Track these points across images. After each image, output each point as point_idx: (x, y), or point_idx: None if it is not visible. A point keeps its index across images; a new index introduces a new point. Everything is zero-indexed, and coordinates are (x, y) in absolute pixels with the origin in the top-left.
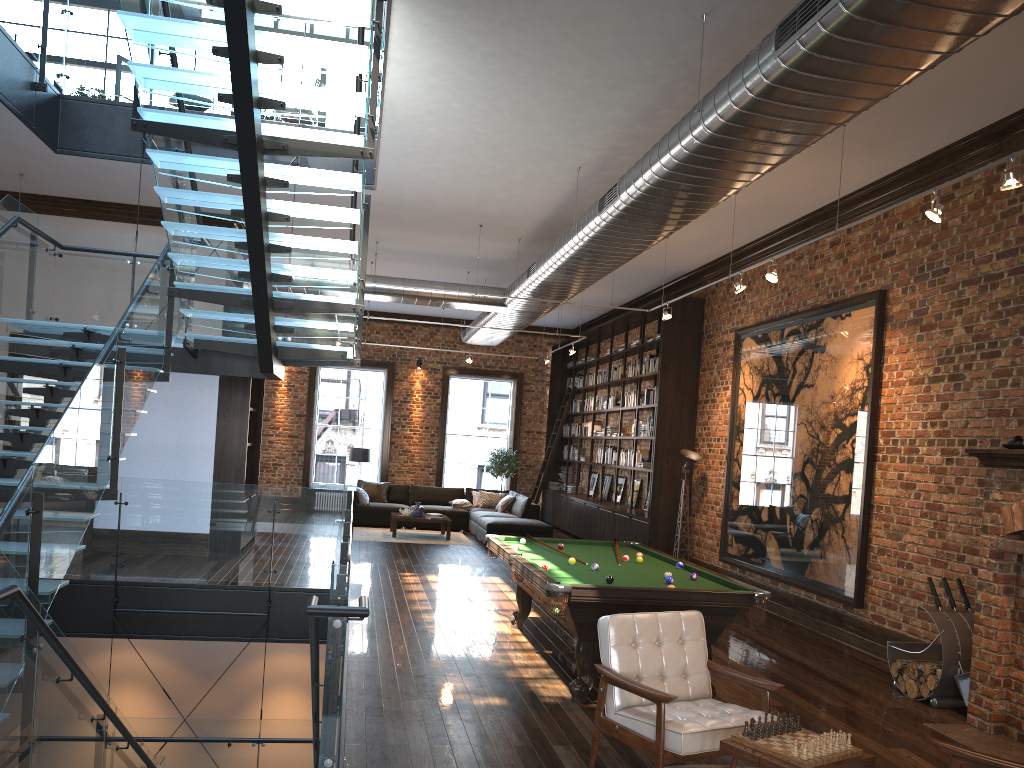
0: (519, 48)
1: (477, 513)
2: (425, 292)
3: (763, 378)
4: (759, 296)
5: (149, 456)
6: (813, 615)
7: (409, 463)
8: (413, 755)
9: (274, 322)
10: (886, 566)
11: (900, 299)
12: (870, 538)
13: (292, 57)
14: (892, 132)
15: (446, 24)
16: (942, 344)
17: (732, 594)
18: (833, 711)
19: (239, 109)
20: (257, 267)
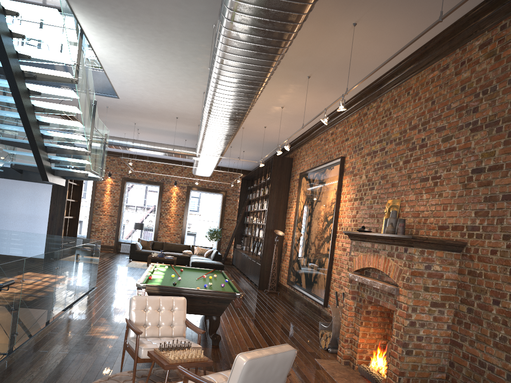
0: (142, 36)
1: (192, 257)
2: (157, 148)
3: (306, 197)
4: (309, 157)
5: (16, 220)
6: (312, 310)
7: (168, 232)
8: (45, 356)
9: (48, 157)
10: (335, 287)
11: (348, 161)
12: (332, 274)
13: (29, 35)
14: (333, 82)
15: (104, 23)
16: (358, 183)
17: (225, 293)
18: None
19: (1, 58)
20: (28, 131)
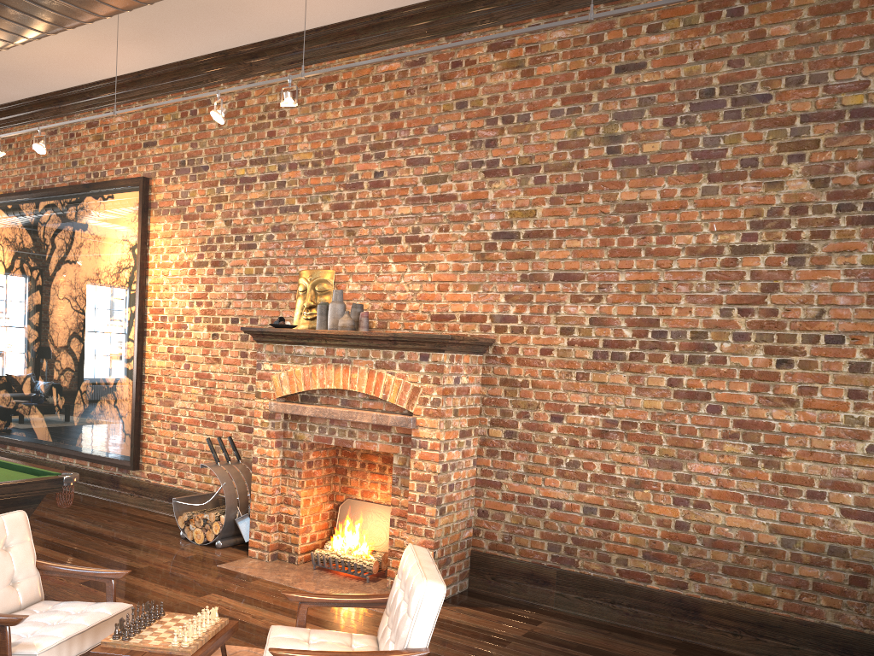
0: None
1: None
2: None
3: (17, 251)
4: (7, 165)
5: None
6: (88, 481)
7: None
8: None
9: None
10: (160, 430)
11: (163, 188)
12: (143, 406)
13: None
14: (161, 28)
15: None
16: (205, 233)
17: (40, 481)
18: (140, 573)
19: None
20: None
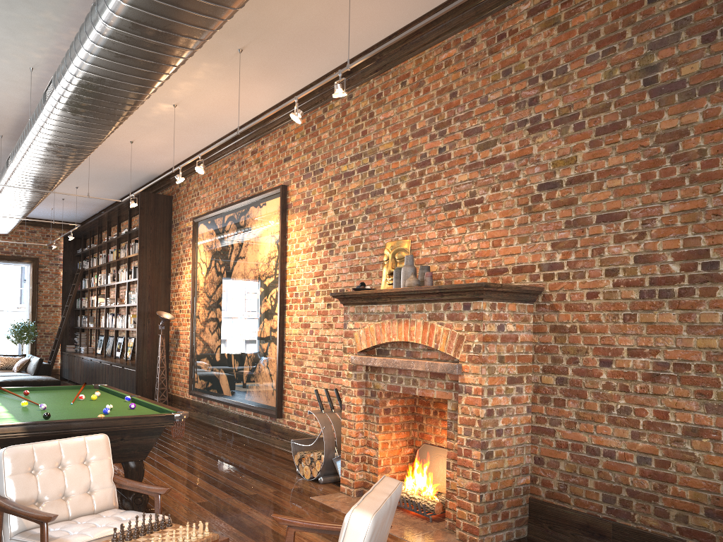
0: None
1: None
2: None
3: (213, 254)
4: (208, 192)
5: None
6: (252, 427)
7: None
8: None
9: None
10: (295, 385)
11: (295, 191)
12: (284, 366)
13: None
14: (277, 63)
15: None
16: (321, 223)
17: (155, 417)
18: (246, 499)
19: None
20: None
